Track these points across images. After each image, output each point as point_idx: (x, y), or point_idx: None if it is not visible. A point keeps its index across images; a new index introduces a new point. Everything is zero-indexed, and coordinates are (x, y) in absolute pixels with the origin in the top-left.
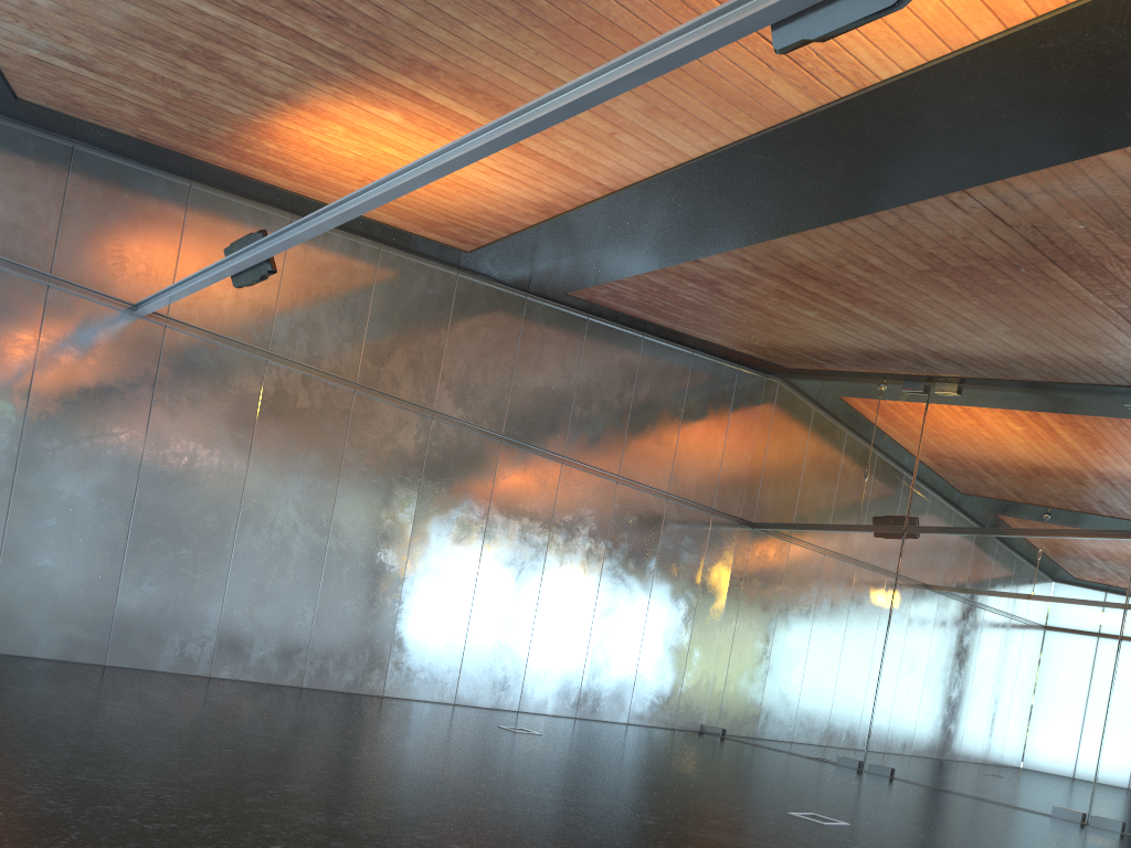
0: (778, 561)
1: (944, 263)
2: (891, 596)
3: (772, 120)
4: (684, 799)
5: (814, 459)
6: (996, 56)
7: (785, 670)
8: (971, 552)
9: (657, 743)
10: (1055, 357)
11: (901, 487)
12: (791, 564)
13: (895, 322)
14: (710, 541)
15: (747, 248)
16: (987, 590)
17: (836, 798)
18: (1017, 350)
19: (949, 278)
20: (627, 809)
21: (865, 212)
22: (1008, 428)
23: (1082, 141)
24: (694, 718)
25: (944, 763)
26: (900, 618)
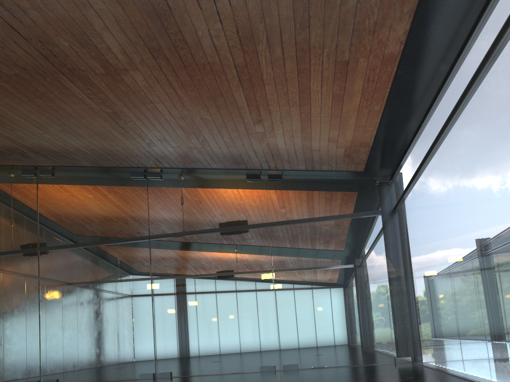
0: None
1: (0, 70)
2: (38, 286)
3: None
4: None
5: None
6: None
7: None
8: (75, 256)
9: None
10: (91, 148)
11: (32, 226)
12: None
13: None
14: None
15: None
16: (87, 274)
17: None
18: (71, 144)
19: (9, 85)
20: None
21: None
22: (81, 191)
23: None
24: None
25: (84, 368)
26: (45, 297)
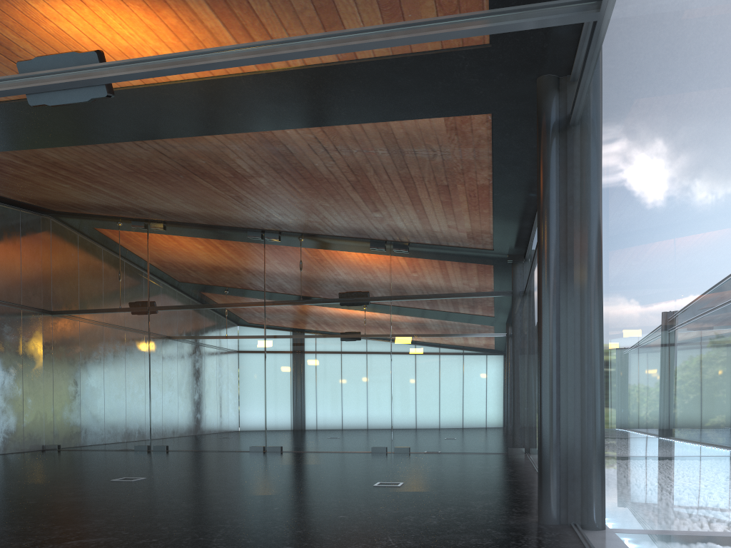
0: (74, 334)
1: (140, 169)
2: (148, 349)
3: (24, 96)
4: (48, 487)
5: (85, 269)
6: (143, 93)
7: (93, 401)
8: (187, 319)
9: (16, 462)
10: (209, 214)
11: (142, 284)
12: (83, 336)
13: (119, 193)
14: (24, 326)
15: (17, 151)
16: (199, 339)
17: (137, 468)
18: (190, 210)
19: (145, 176)
20: (15, 499)
21: (90, 143)
22: (195, 249)
23: (193, 130)
24: (36, 442)
25: (194, 436)
26: (156, 361)
